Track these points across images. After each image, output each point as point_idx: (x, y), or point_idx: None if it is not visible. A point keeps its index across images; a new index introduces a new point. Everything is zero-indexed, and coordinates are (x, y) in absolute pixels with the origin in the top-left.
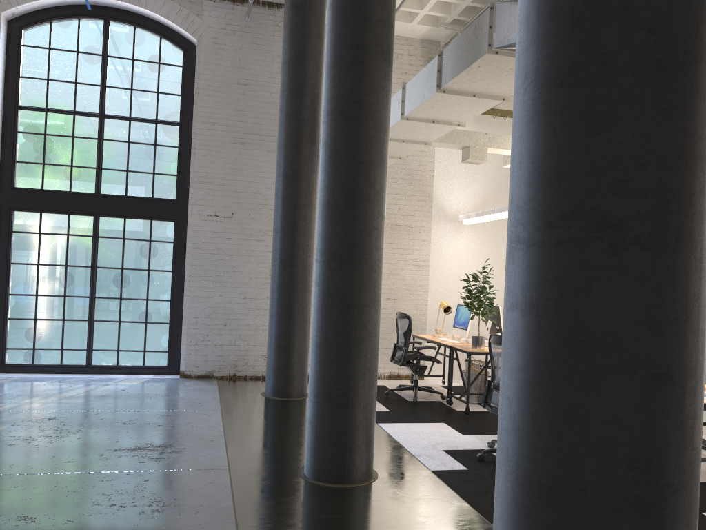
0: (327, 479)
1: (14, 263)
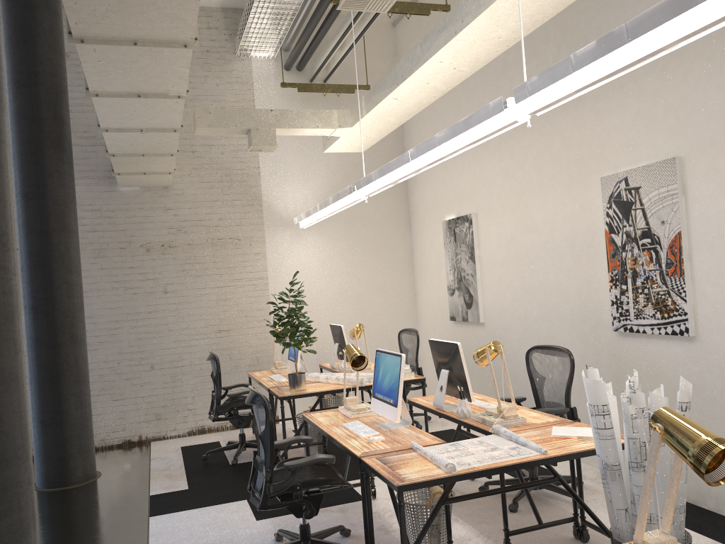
0: None
1: None
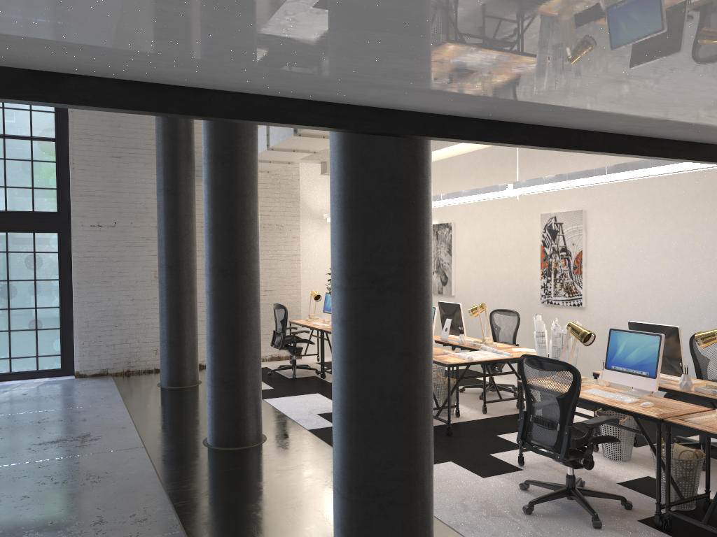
0: (226, 444)
1: None
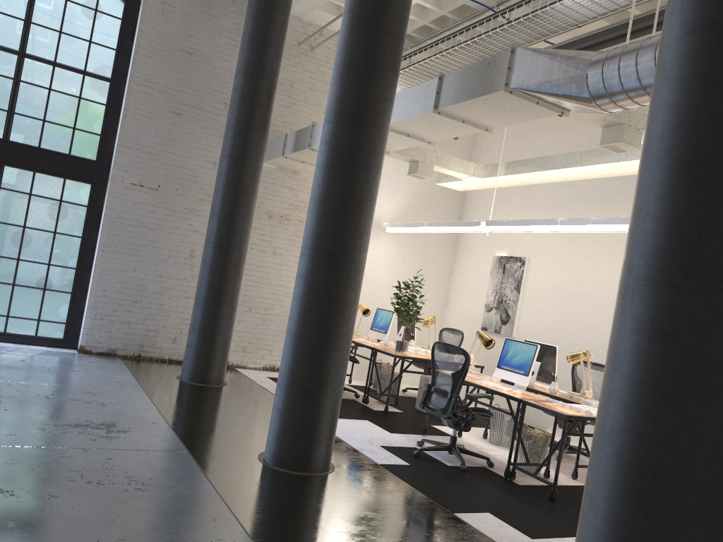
0: (292, 466)
1: None
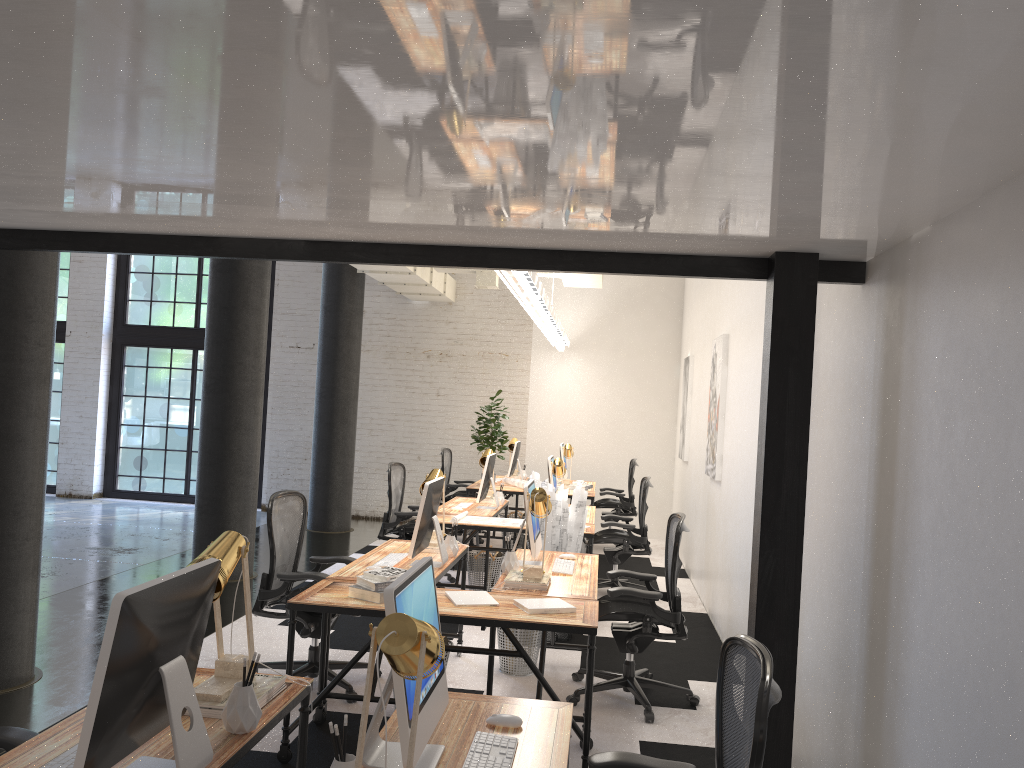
0: None
1: (125, 396)
